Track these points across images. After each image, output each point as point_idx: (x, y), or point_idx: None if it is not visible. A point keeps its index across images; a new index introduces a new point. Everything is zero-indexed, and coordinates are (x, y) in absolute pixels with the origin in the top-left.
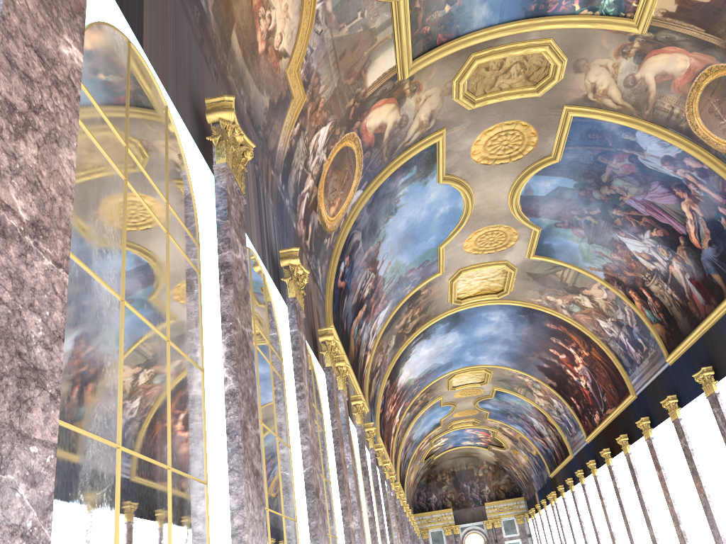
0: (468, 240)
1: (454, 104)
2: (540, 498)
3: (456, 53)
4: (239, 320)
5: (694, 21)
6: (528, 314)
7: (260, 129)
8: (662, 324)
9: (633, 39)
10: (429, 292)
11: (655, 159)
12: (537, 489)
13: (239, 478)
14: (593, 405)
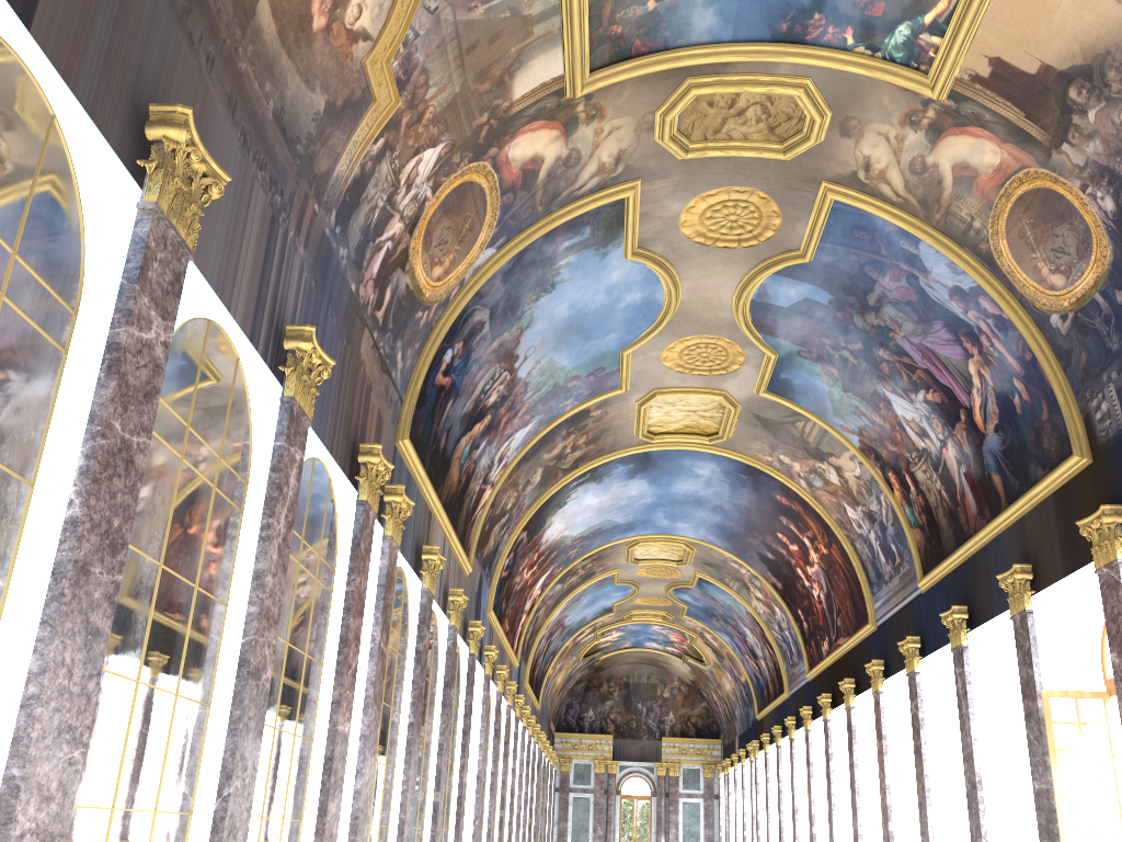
0: (670, 350)
1: (657, 147)
2: (740, 746)
3: (663, 72)
4: (118, 425)
5: (1012, 98)
6: (752, 475)
7: (300, 143)
8: (923, 531)
9: (927, 104)
10: (603, 414)
11: (942, 287)
12: (739, 732)
13: (51, 634)
14: (823, 627)
